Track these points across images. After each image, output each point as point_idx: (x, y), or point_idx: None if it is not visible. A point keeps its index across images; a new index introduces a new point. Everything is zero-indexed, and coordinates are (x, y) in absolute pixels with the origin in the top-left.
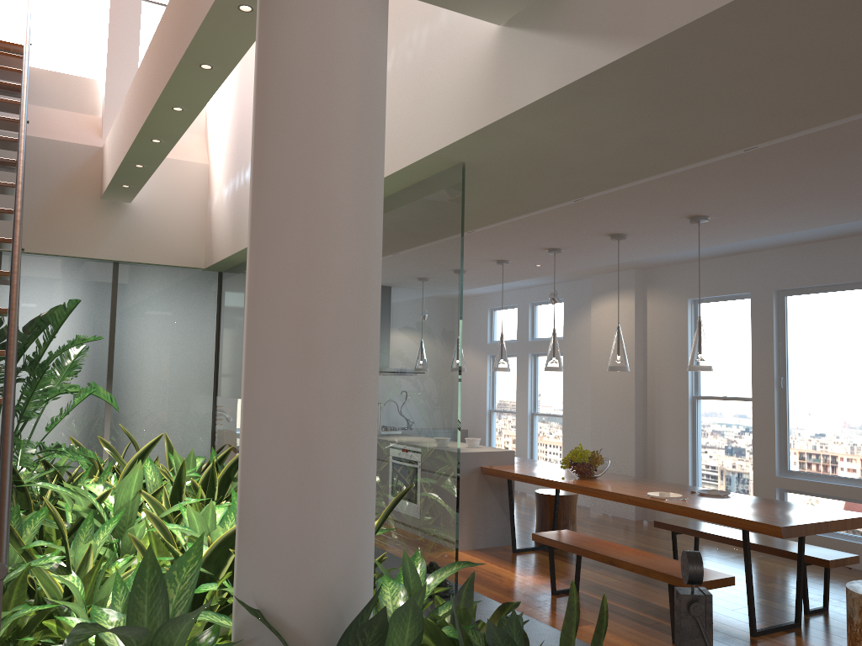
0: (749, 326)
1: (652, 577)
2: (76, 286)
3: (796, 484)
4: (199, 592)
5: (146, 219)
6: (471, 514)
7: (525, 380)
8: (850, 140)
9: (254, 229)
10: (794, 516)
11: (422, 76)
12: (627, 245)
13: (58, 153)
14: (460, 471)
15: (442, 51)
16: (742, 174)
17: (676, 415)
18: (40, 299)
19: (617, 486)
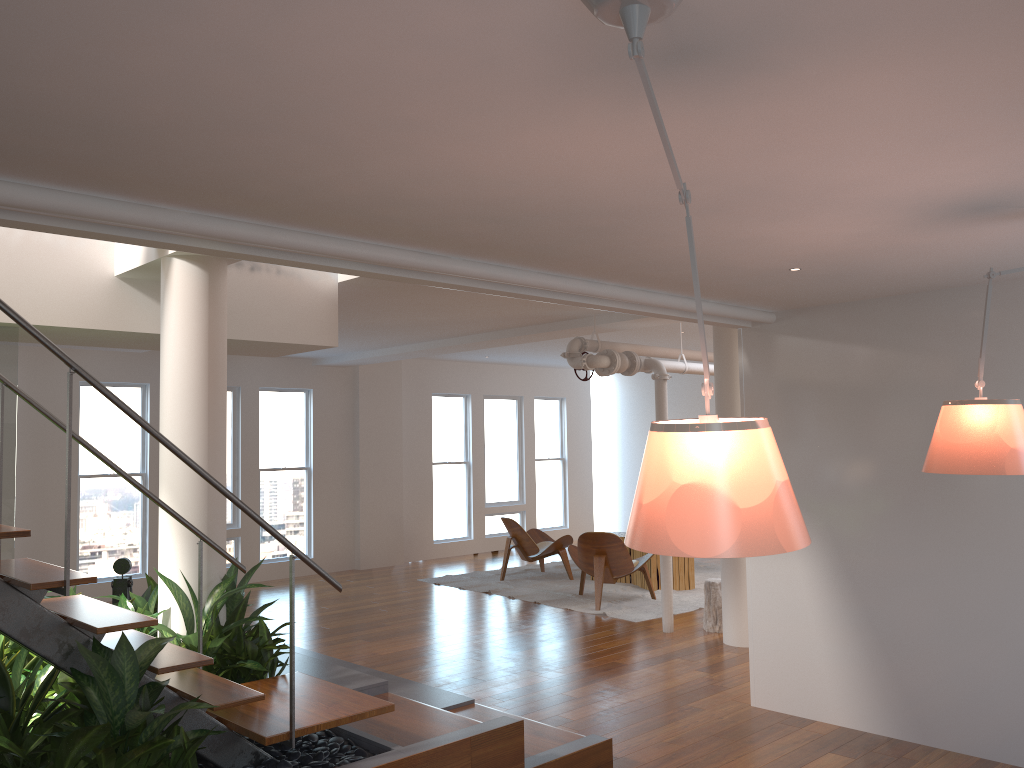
0: None
1: None
2: None
3: None
4: None
5: None
6: None
7: None
8: None
9: (211, 410)
10: None
11: (15, 262)
12: None
13: None
14: None
15: (46, 258)
16: None
17: None
18: None
19: None
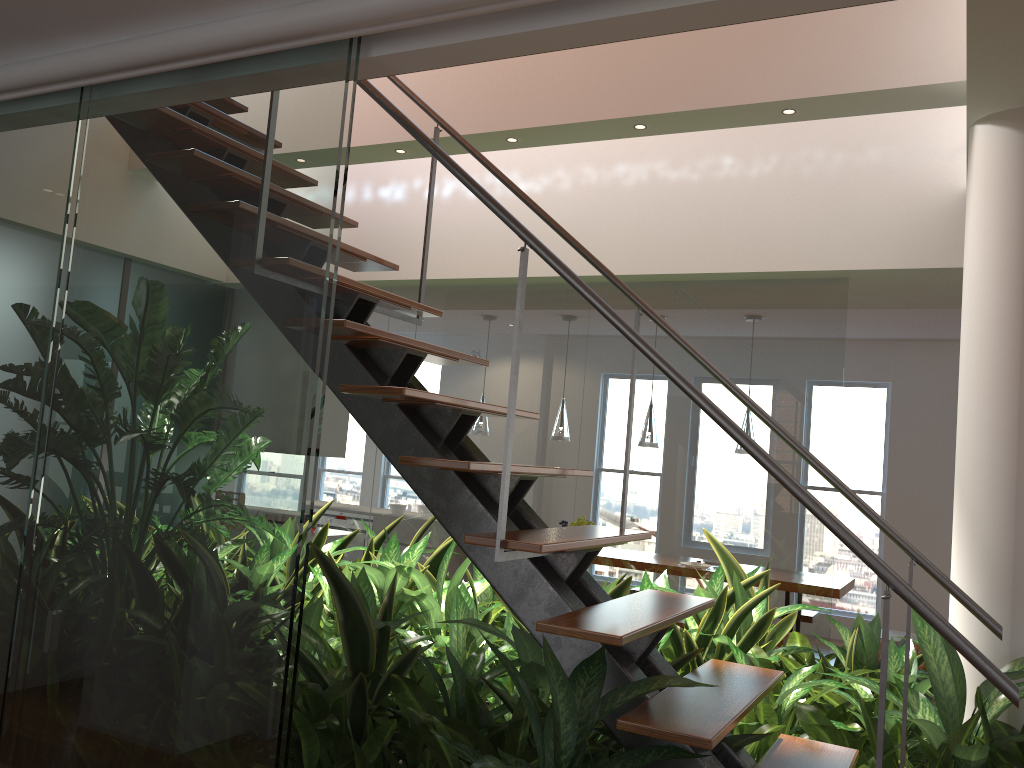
0: None
1: None
2: None
3: None
4: (775, 660)
5: None
6: None
7: None
8: None
9: None
10: None
11: (832, 195)
12: None
13: None
14: None
15: (870, 184)
16: None
17: None
18: None
19: None
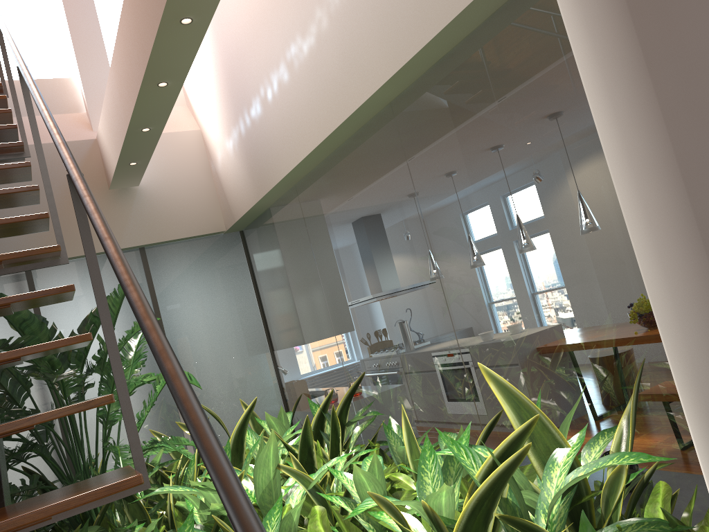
0: None
1: None
2: (110, 281)
3: None
4: None
5: (158, 197)
6: None
7: None
8: None
9: None
10: None
11: None
12: None
13: (56, 155)
14: None
15: None
16: None
17: None
18: (80, 303)
19: None
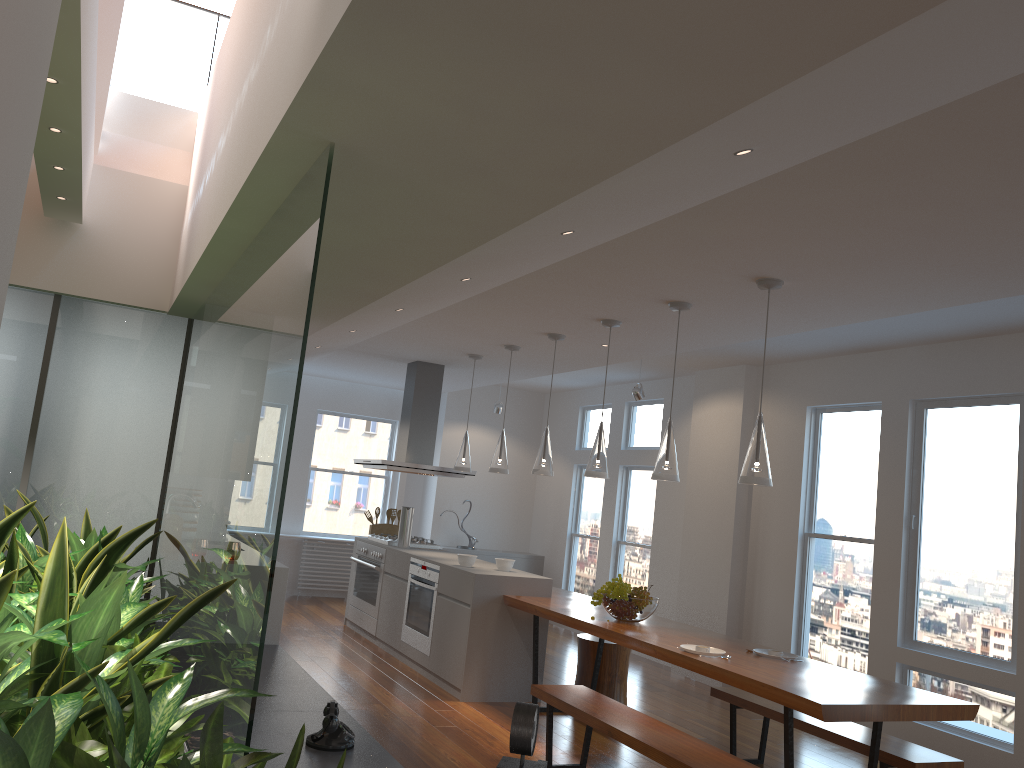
0: (879, 446)
1: (652, 757)
2: (3, 319)
3: (922, 659)
4: None
5: (101, 245)
6: (485, 655)
7: (613, 499)
8: (911, 158)
9: None
10: (856, 694)
11: (289, 26)
12: (700, 320)
13: None
14: (475, 598)
15: None
16: (790, 211)
17: (782, 555)
18: None
19: (654, 634)
